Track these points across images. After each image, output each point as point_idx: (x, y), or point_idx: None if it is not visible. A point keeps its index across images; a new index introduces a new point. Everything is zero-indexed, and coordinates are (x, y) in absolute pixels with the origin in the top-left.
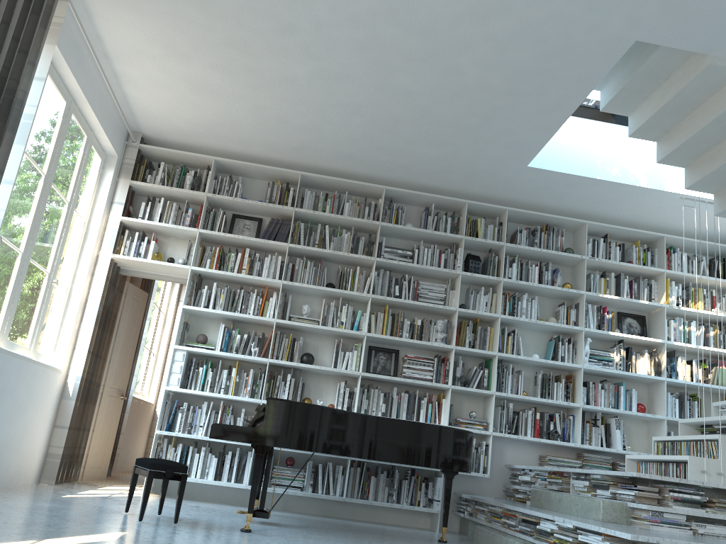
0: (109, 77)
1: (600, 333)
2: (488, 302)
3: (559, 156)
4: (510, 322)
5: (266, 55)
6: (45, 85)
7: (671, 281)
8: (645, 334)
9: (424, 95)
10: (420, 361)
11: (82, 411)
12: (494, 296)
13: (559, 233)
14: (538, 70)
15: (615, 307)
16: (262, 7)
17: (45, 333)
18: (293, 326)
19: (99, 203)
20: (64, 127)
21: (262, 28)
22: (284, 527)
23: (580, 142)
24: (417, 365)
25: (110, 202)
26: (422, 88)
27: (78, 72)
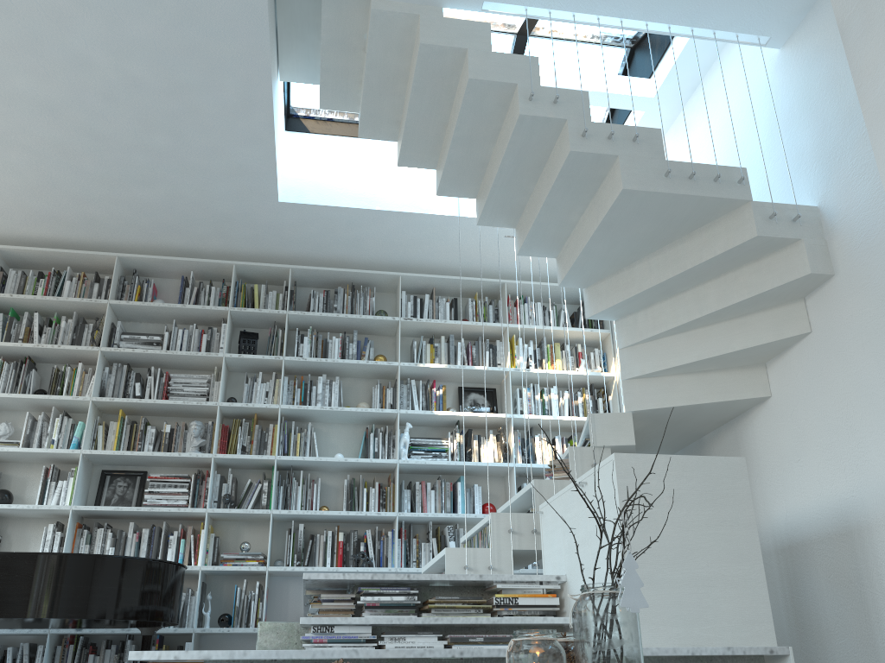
0: None
1: (424, 415)
2: (271, 392)
3: (323, 185)
4: (302, 415)
5: None
6: None
7: (518, 338)
8: (495, 412)
9: (70, 105)
10: (169, 482)
11: None
12: (277, 382)
13: (368, 293)
14: (182, 48)
15: (453, 381)
16: None
17: None
18: None
19: None
20: None
21: None
22: None
23: (353, 167)
24: (165, 487)
25: None
26: (60, 94)
27: None
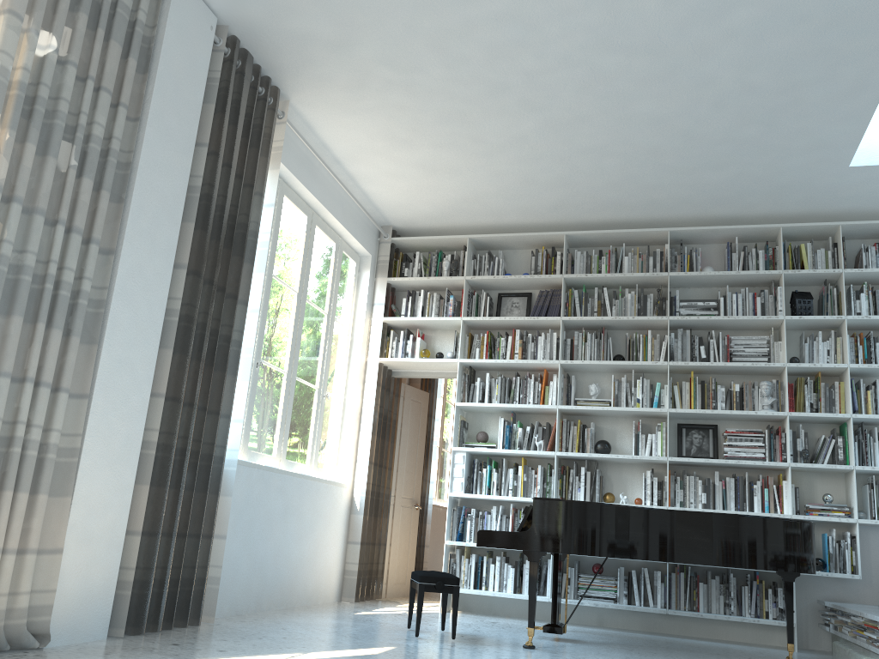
0: (345, 180)
1: None
2: (831, 350)
3: None
4: (868, 372)
5: (487, 120)
6: (283, 206)
7: None
8: None
9: (678, 116)
10: (744, 436)
11: (374, 525)
12: (838, 341)
13: None
14: (813, 52)
15: None
16: (465, 75)
17: (324, 449)
18: (579, 411)
19: (360, 308)
20: (309, 241)
21: (473, 95)
22: (582, 644)
23: None
24: (741, 441)
25: (371, 304)
26: (673, 109)
27: (312, 185)
